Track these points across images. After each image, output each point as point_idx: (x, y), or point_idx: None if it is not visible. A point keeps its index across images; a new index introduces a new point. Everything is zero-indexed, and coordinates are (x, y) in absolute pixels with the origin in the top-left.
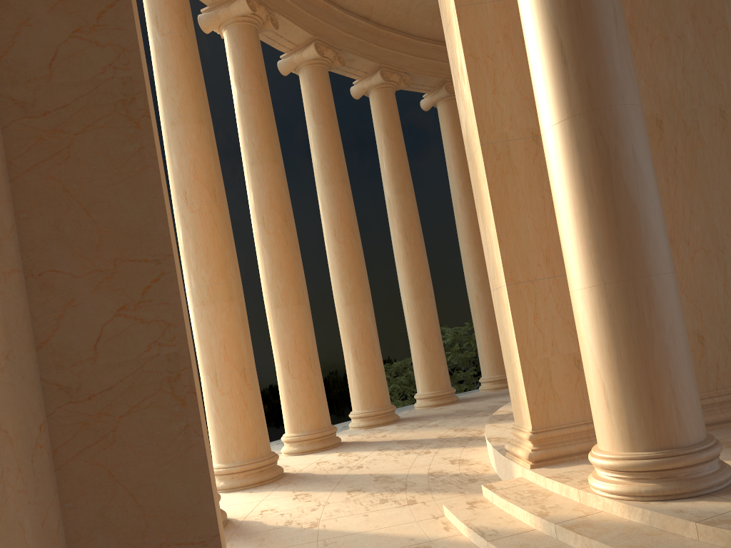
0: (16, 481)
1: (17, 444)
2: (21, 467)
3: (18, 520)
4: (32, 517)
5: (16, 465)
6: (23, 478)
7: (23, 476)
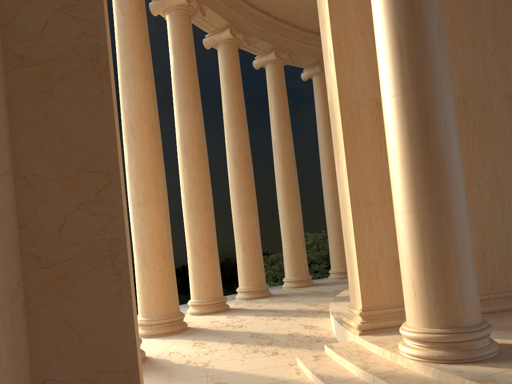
0: None
1: (0, 294)
2: (2, 310)
3: None
4: (7, 346)
5: None
6: (3, 318)
7: (3, 317)
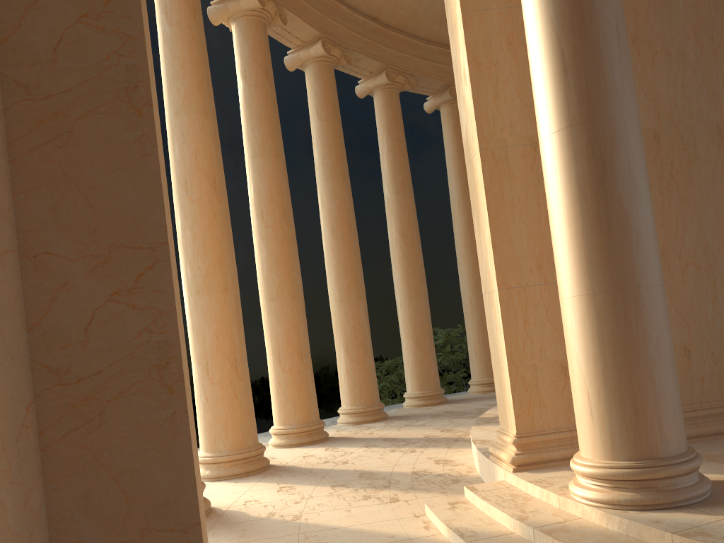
0: (0, 461)
1: (3, 424)
2: (6, 446)
3: (0, 499)
4: (14, 497)
5: (0, 444)
6: (8, 457)
7: (7, 455)
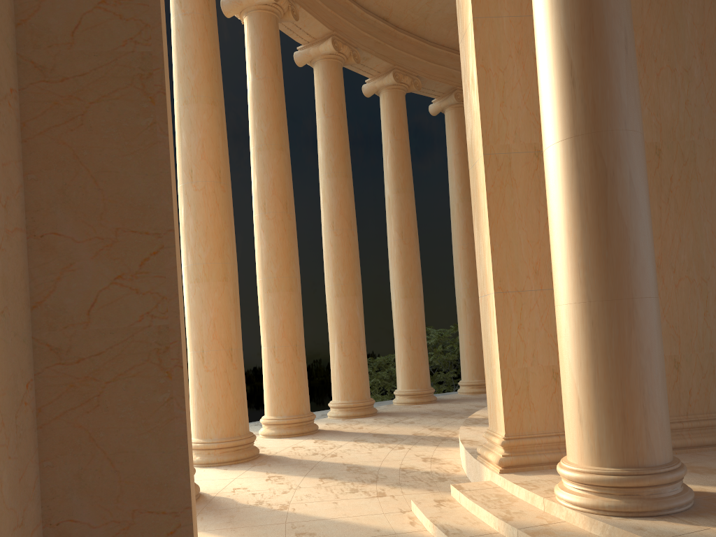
0: None
1: (3, 399)
2: (5, 421)
3: None
4: (10, 472)
5: None
6: (6, 432)
7: (6, 430)
